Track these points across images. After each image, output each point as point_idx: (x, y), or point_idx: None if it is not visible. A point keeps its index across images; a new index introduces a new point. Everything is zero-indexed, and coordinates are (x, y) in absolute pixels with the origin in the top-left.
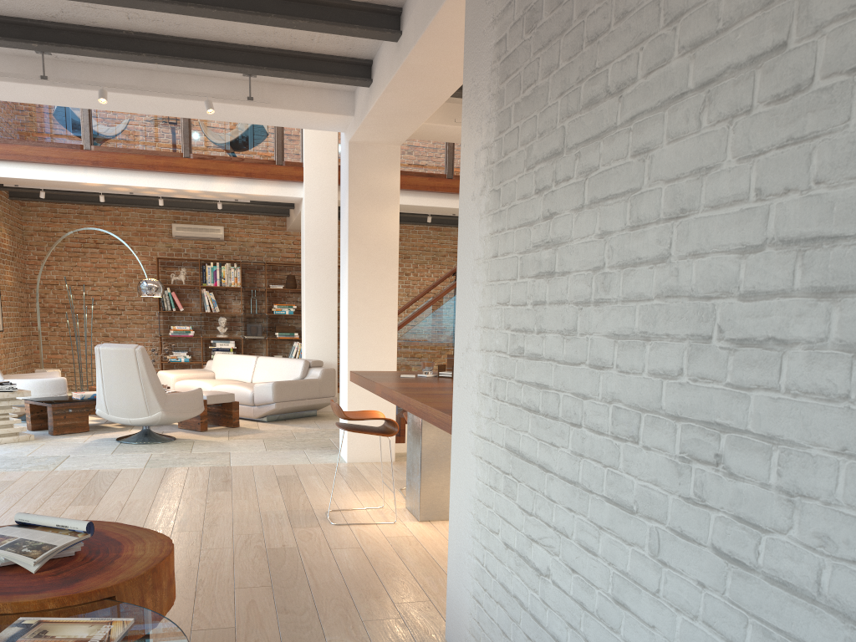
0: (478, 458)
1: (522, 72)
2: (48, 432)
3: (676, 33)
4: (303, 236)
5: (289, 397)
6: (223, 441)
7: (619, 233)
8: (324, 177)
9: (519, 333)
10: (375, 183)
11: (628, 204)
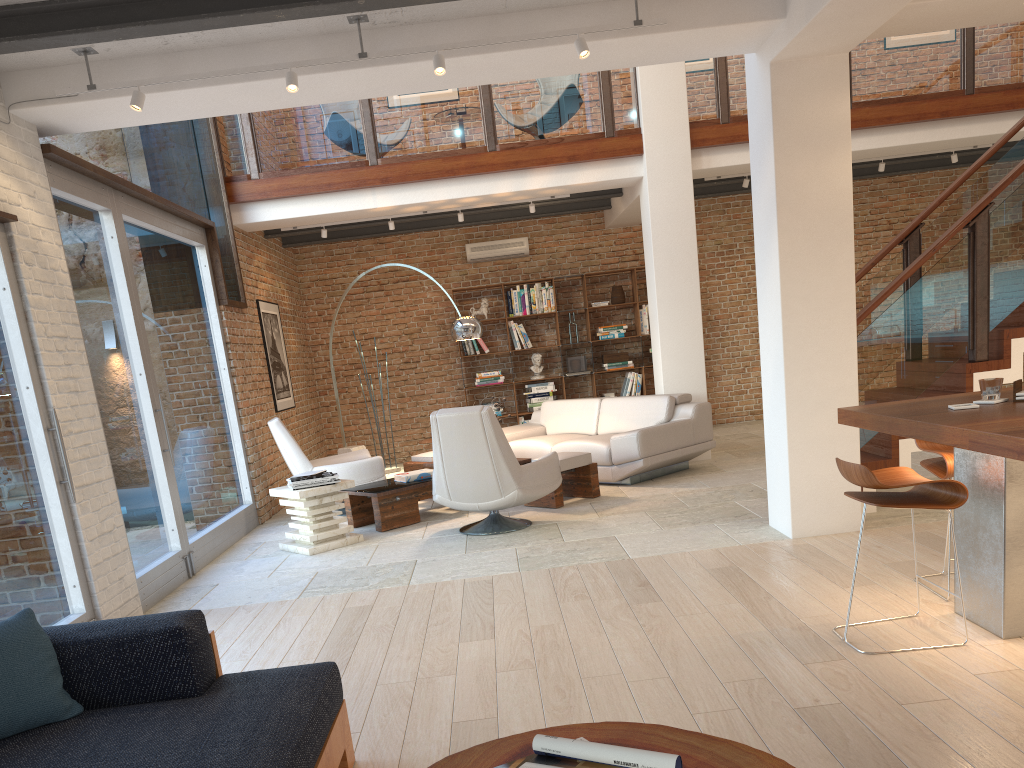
0: None
1: None
2: (375, 528)
3: None
4: (646, 228)
5: (658, 449)
6: (594, 520)
7: None
8: (671, 142)
9: None
10: (813, 118)
11: None
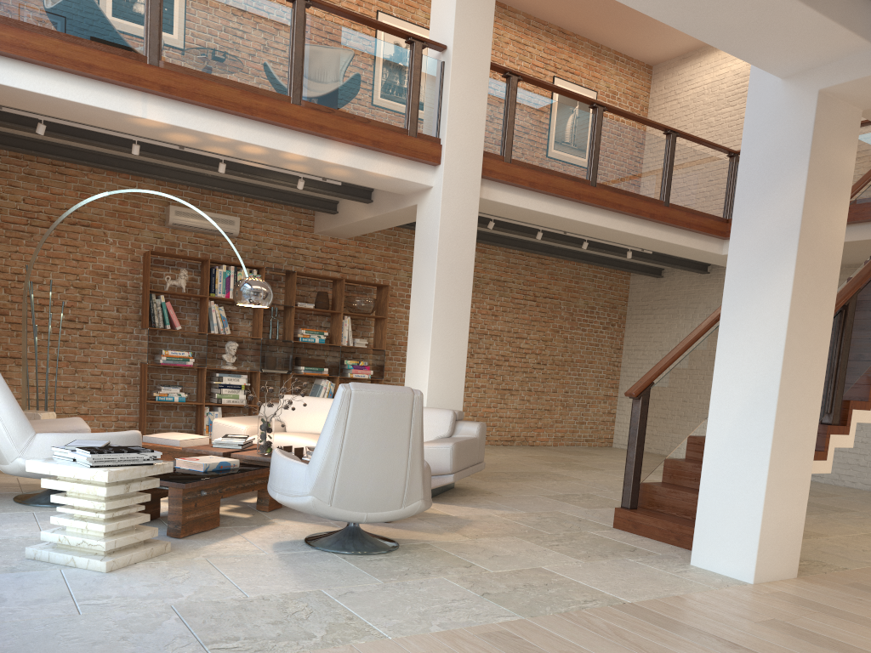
0: None
1: None
2: (168, 533)
3: None
4: (428, 239)
5: (462, 465)
6: (473, 543)
7: None
8: (467, 162)
9: None
10: (834, 160)
11: None
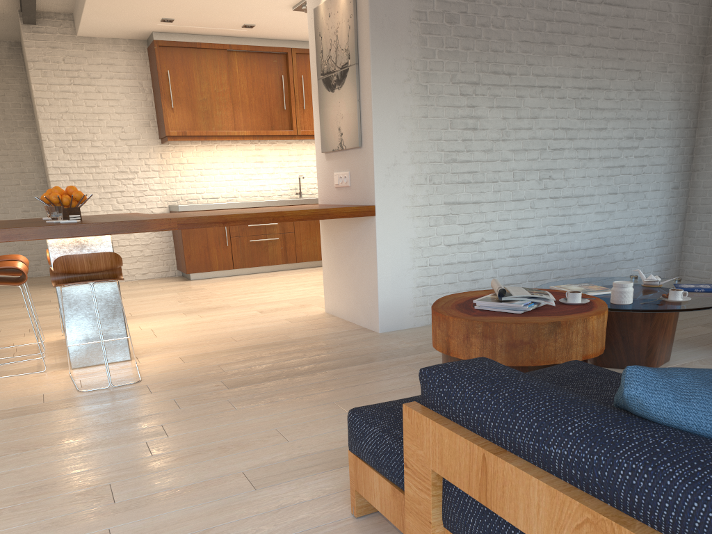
0: (415, 217)
1: (444, 38)
2: None
3: (531, 69)
4: None
5: None
6: None
7: (512, 119)
8: None
9: (452, 153)
10: None
11: (515, 111)
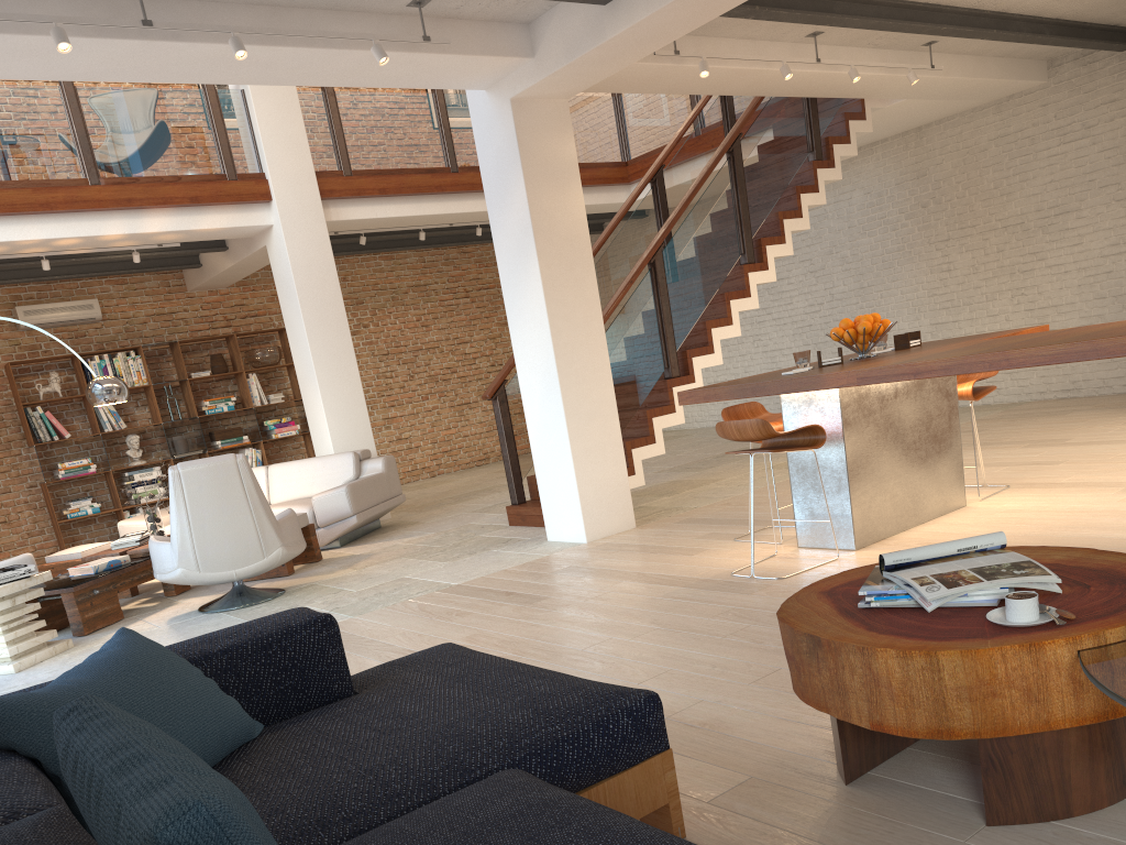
0: None
1: None
2: (73, 634)
3: None
4: (285, 280)
5: (366, 504)
6: (357, 573)
7: None
8: (301, 190)
9: None
10: (550, 154)
11: None
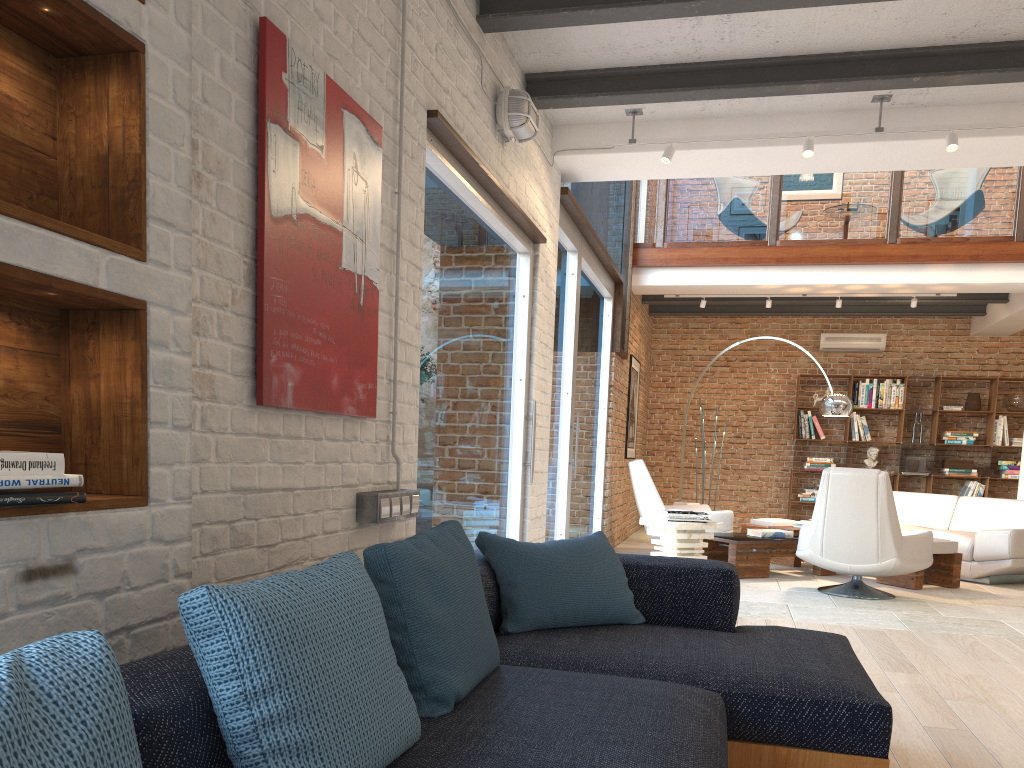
0: None
1: None
2: None
3: None
4: None
5: None
6: (967, 605)
7: None
8: None
9: None
10: None
11: None
